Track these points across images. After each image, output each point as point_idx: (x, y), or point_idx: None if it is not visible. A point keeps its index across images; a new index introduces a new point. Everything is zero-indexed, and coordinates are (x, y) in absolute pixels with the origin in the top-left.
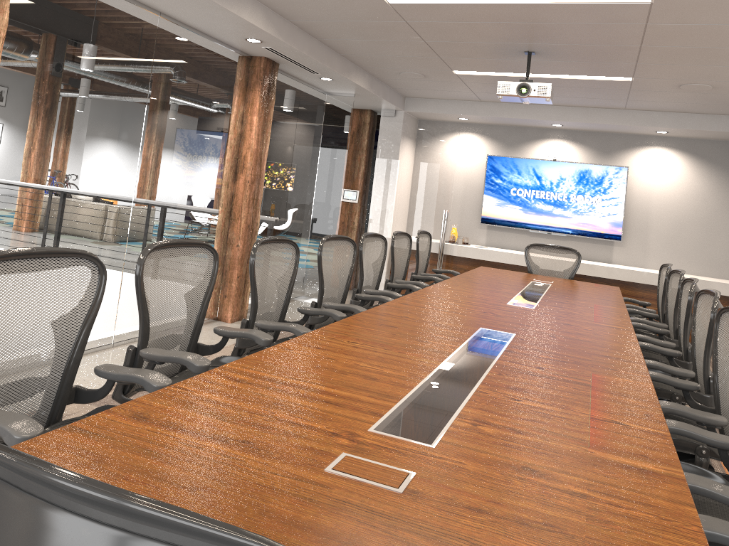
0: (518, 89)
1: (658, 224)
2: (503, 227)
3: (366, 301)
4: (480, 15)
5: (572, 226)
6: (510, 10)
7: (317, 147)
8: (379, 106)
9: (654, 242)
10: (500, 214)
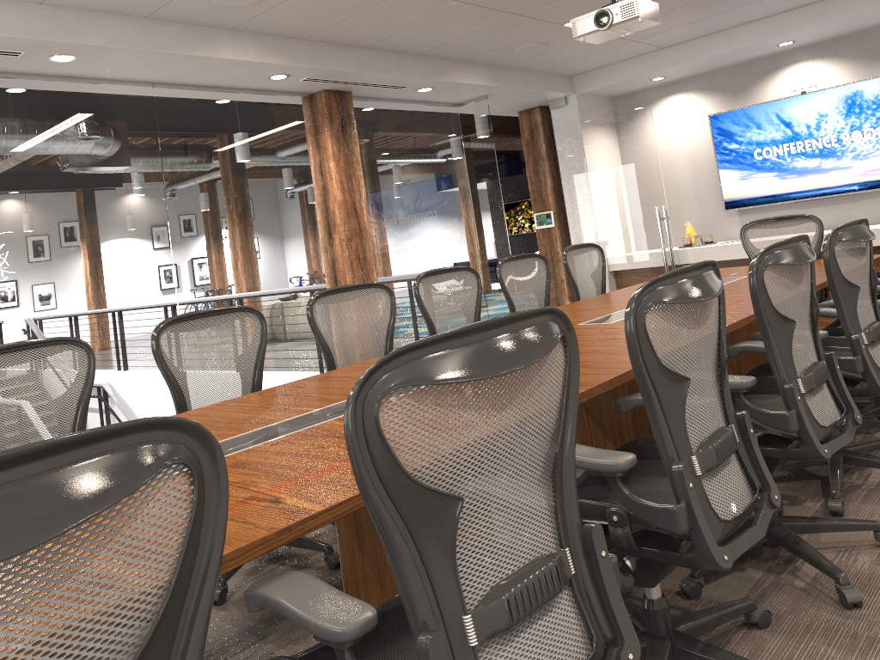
0: (596, 21)
1: None
2: (760, 207)
3: None
4: None
5: (857, 178)
6: None
7: (463, 173)
8: (541, 99)
9: None
10: (749, 190)
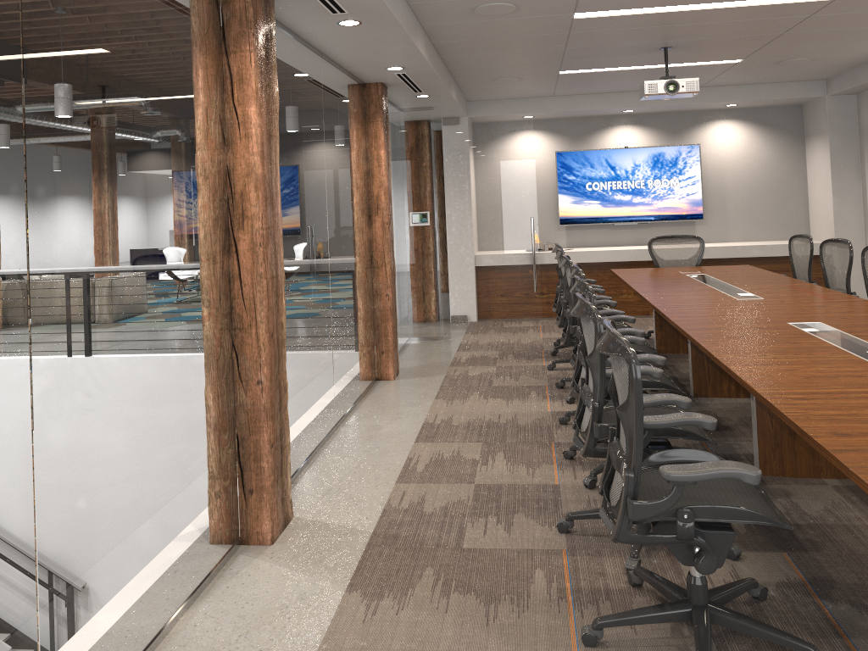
0: (667, 87)
1: (735, 196)
2: (583, 225)
3: None
4: (656, 21)
5: (654, 212)
6: (693, 14)
7: (401, 171)
8: (443, 116)
9: (733, 214)
10: (579, 212)
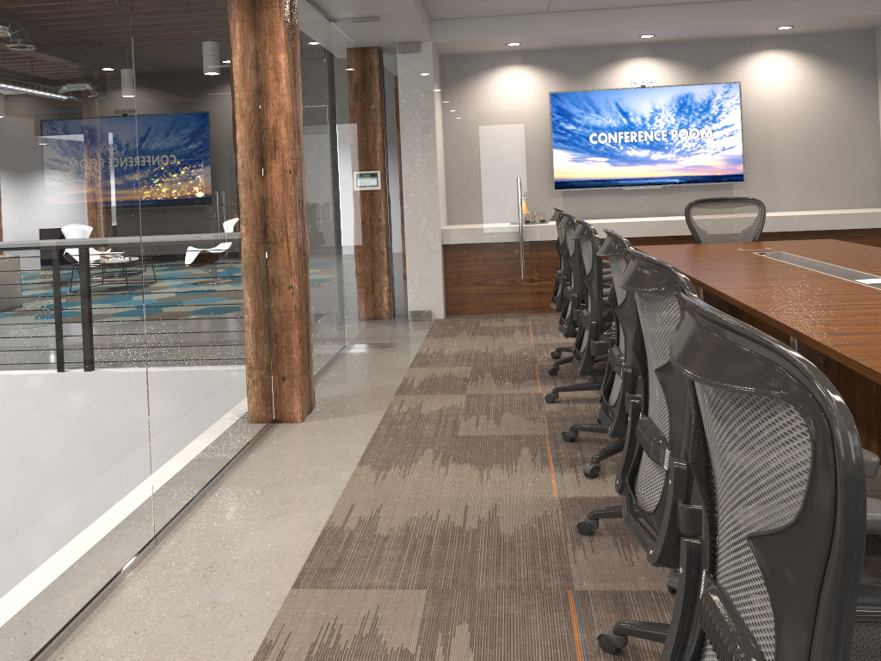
0: None
1: (785, 151)
2: (585, 190)
3: None
4: None
5: (679, 172)
6: None
7: (334, 108)
8: (398, 38)
9: (782, 175)
10: (580, 172)
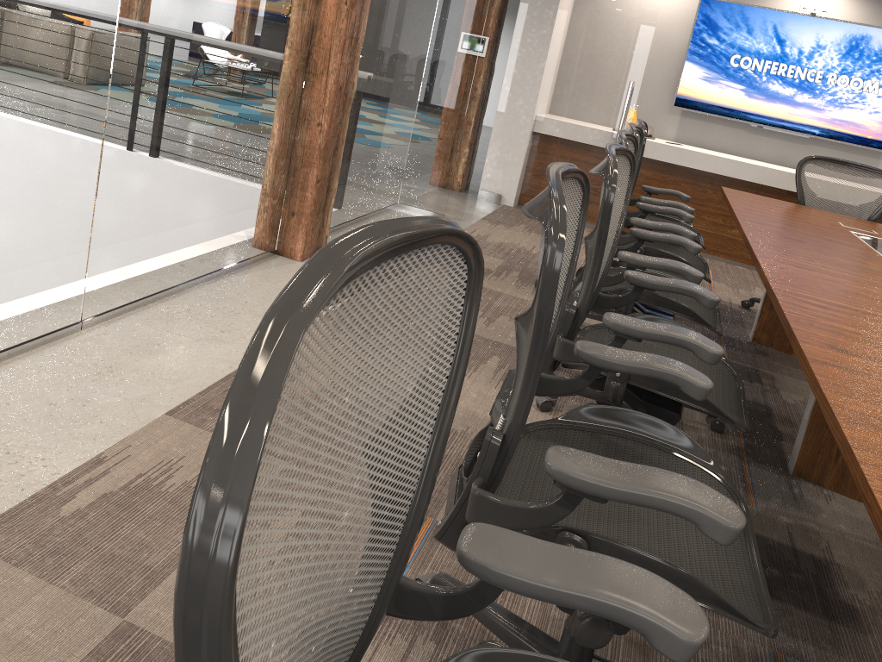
0: None
1: None
2: (707, 116)
3: (621, 278)
4: None
5: (822, 124)
6: None
7: None
8: None
9: None
10: (708, 94)
